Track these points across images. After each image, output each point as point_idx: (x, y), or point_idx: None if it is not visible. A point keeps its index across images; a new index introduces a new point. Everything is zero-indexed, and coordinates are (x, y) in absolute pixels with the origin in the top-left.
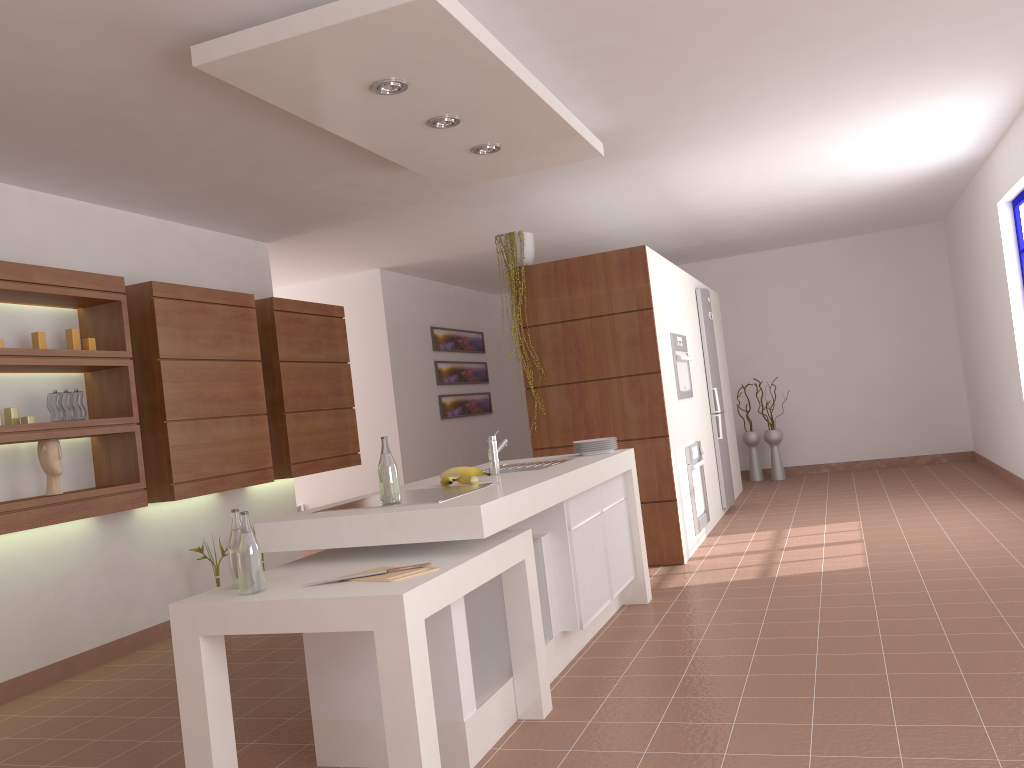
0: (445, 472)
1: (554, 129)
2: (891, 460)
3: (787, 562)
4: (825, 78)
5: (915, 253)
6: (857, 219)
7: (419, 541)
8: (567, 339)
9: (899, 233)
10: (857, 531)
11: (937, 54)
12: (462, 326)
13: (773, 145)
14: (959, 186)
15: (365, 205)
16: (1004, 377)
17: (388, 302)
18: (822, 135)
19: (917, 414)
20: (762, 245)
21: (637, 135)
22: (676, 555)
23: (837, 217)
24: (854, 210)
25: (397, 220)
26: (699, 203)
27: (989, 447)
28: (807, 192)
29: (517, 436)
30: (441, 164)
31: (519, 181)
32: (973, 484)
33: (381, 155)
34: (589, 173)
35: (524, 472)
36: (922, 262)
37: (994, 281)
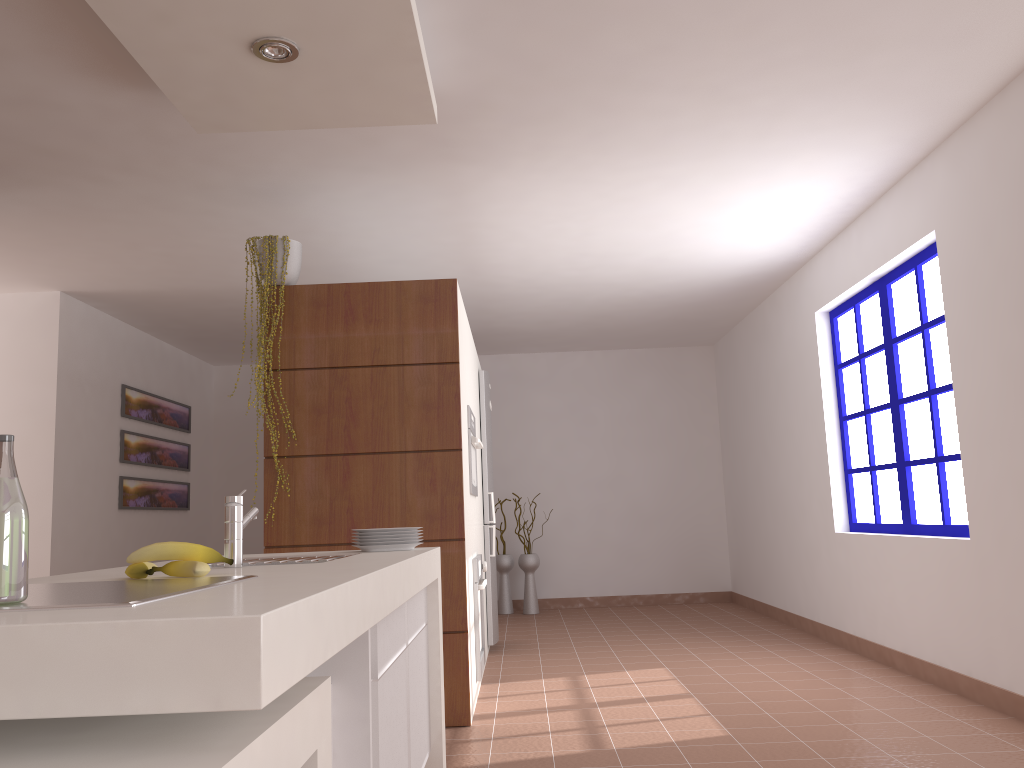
0: (140, 551)
1: (391, 35)
2: (649, 597)
3: (615, 725)
4: (739, 73)
5: (685, 375)
6: (642, 326)
7: (59, 714)
8: (335, 392)
9: (671, 352)
10: (673, 681)
11: (871, 70)
12: (165, 393)
13: (623, 183)
14: (756, 300)
15: (52, 156)
16: (801, 507)
17: (66, 338)
18: (680, 181)
19: (678, 547)
20: (535, 344)
21: (478, 114)
22: (460, 712)
23: (625, 319)
24: (646, 312)
25: (100, 201)
26: (500, 263)
27: (761, 587)
28: (617, 273)
29: (217, 543)
30: (195, 67)
31: (295, 165)
32: (757, 627)
33: (94, 9)
34: (392, 174)
35: (291, 565)
36: (691, 385)
37: (797, 400)
